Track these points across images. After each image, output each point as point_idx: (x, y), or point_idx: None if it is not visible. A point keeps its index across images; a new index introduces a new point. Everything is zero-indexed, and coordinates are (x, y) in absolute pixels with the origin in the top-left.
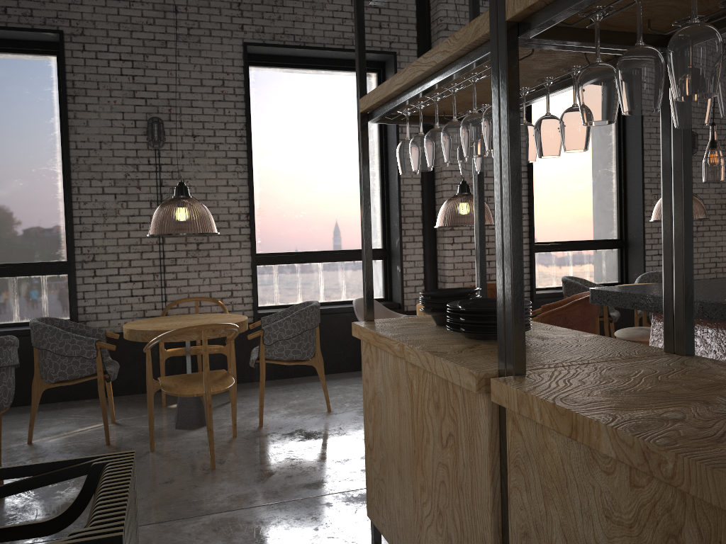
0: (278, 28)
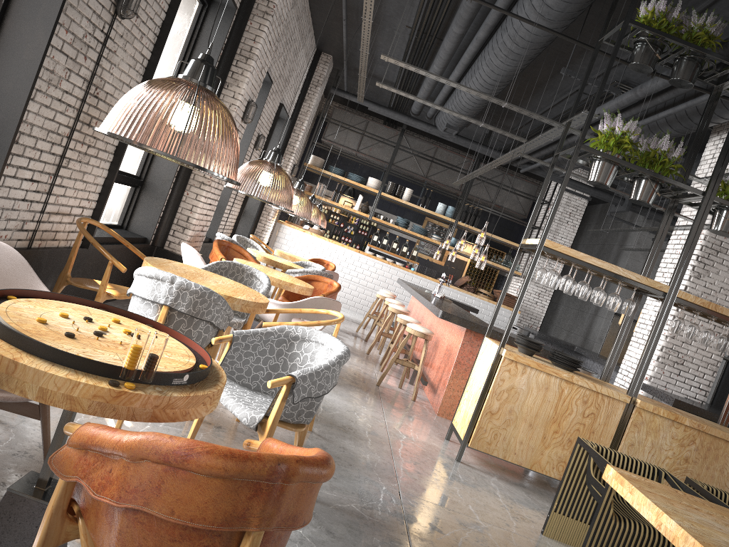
0: None
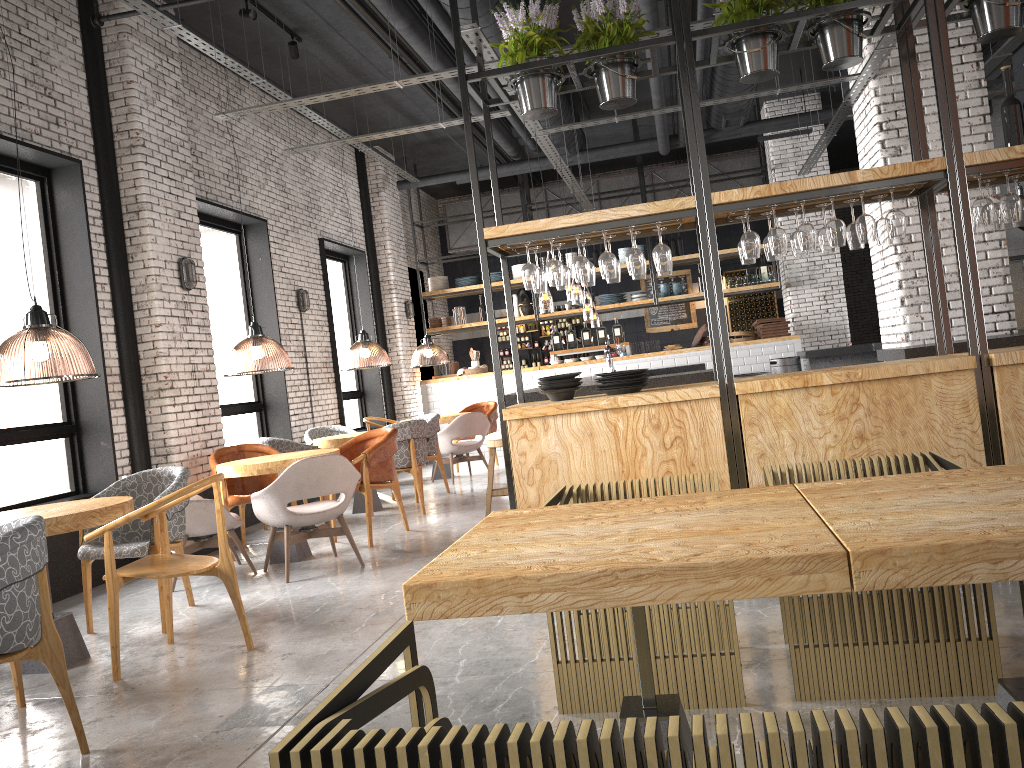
0: None
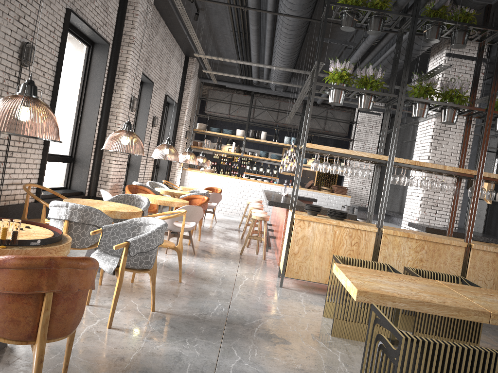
0: (79, 5)
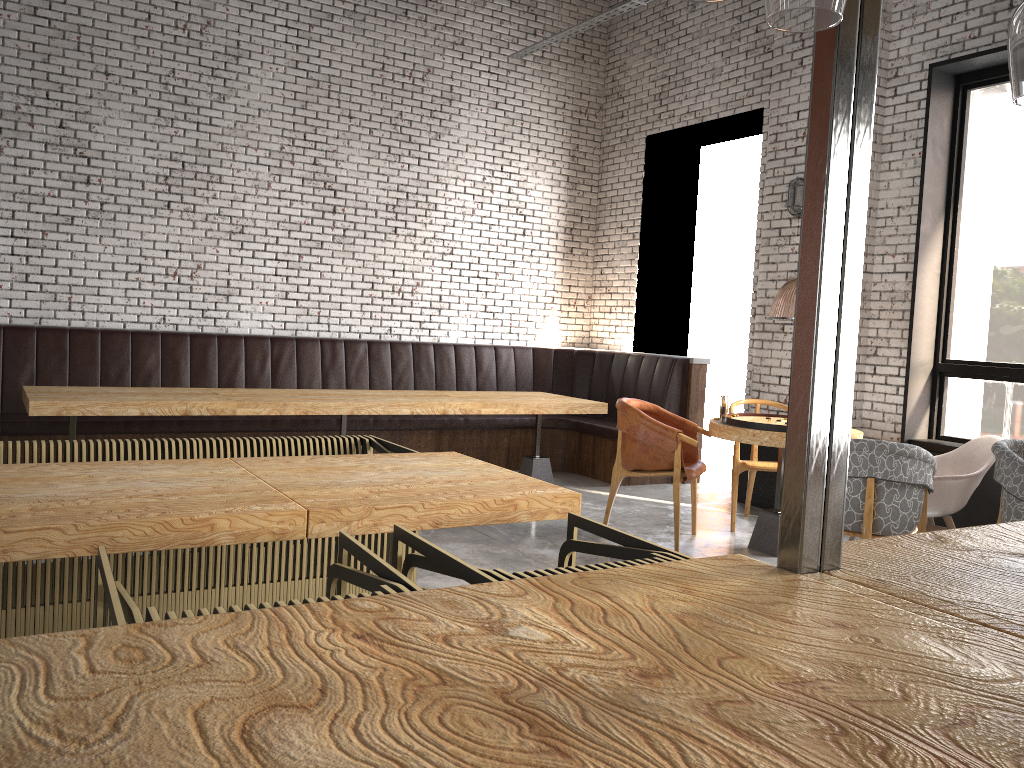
0: None
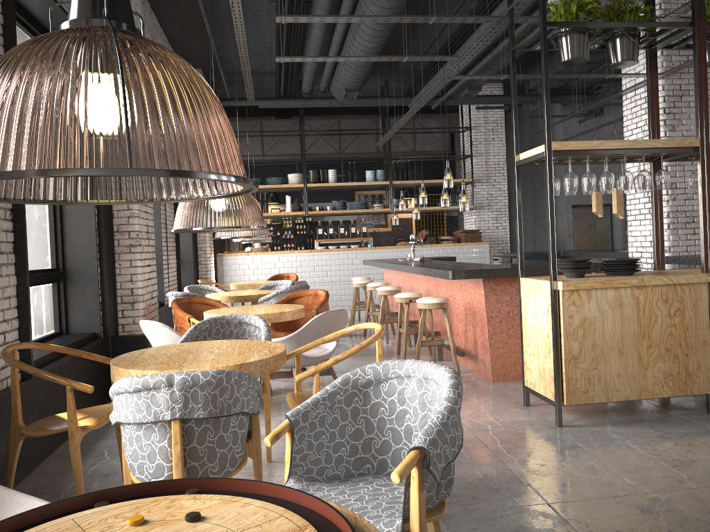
0: None
